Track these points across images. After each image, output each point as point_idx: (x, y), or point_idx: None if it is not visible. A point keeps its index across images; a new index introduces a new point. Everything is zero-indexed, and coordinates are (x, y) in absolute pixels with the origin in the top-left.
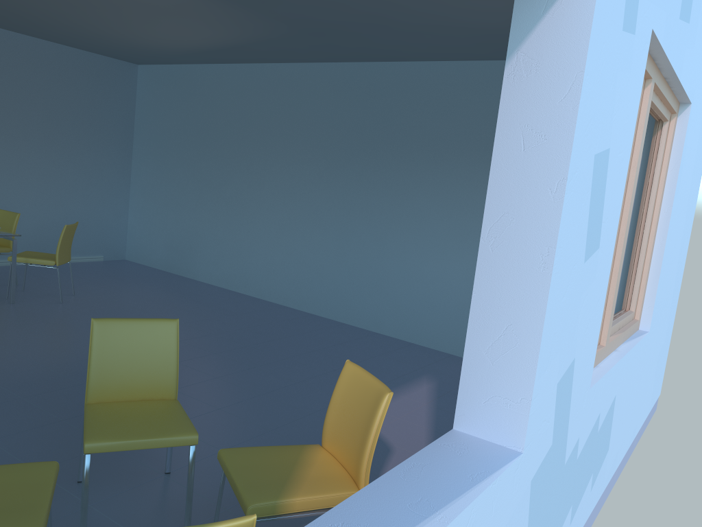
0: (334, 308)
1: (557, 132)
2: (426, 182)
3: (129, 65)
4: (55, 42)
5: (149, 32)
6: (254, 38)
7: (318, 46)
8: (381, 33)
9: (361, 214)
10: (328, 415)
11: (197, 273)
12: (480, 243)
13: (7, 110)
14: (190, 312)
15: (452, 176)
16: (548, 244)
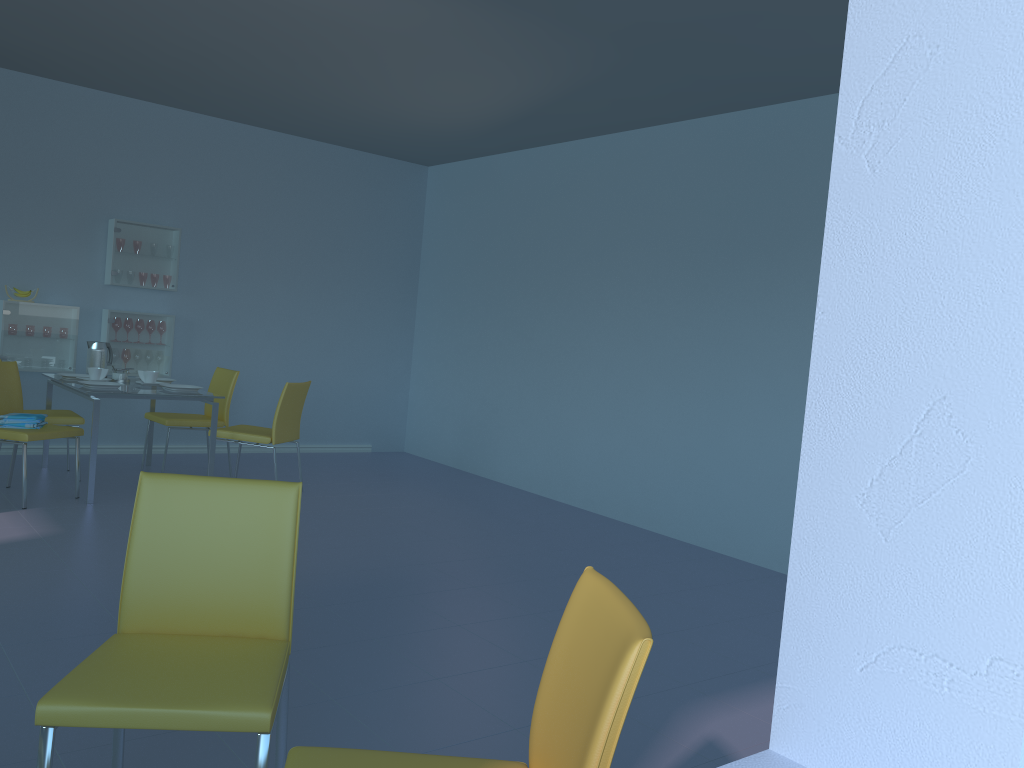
0: (706, 527)
1: None
2: None
3: (415, 167)
4: (311, 138)
5: (419, 97)
6: (568, 81)
7: (671, 82)
8: (770, 32)
9: (752, 361)
10: (539, 694)
11: (497, 470)
12: (834, 158)
13: (245, 233)
14: (465, 524)
15: None
16: None
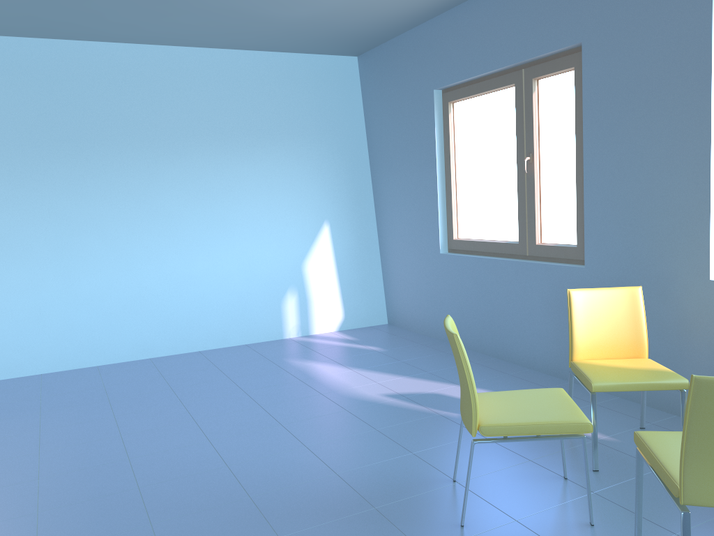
0: (73, 354)
1: None
2: (164, 178)
3: None
4: None
5: None
6: None
7: (4, 11)
8: (146, 9)
9: (88, 228)
10: (576, 334)
11: None
12: (710, 168)
13: None
14: None
15: (193, 168)
16: None
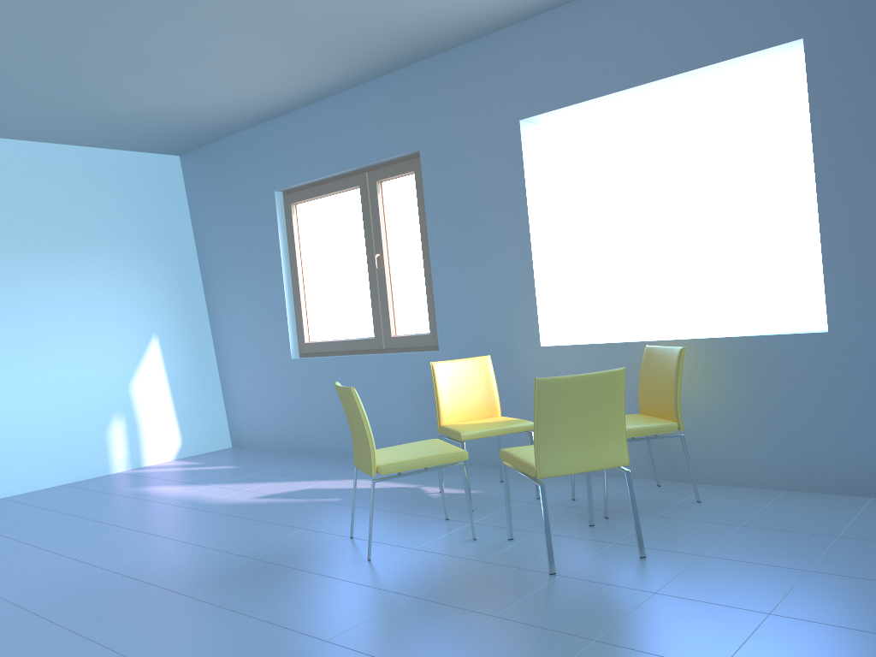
0: None
1: (542, 201)
2: None
3: None
4: None
5: None
6: None
7: None
8: None
9: None
10: (441, 400)
11: None
12: (532, 254)
13: None
14: None
15: None
16: (549, 249)
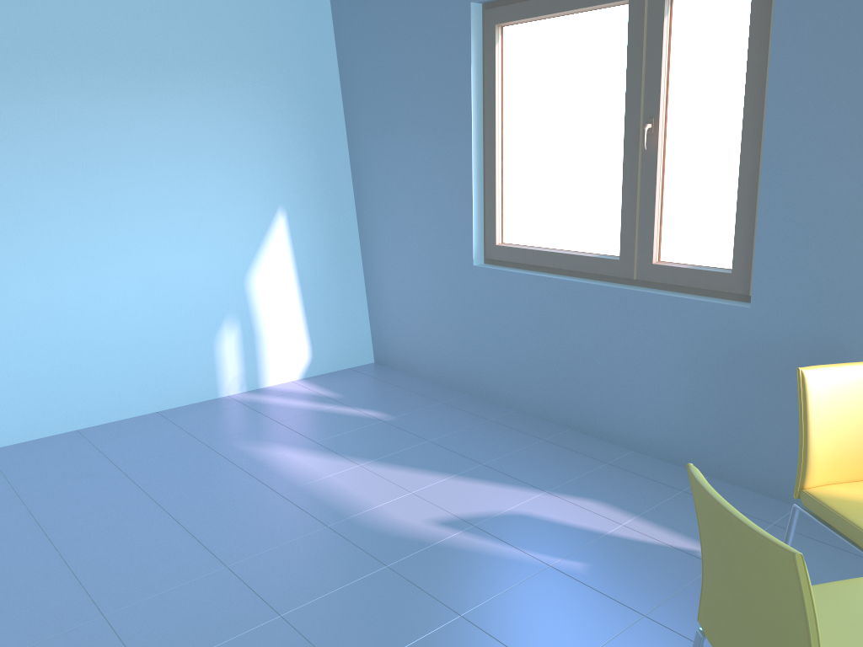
0: None
1: None
2: None
3: None
4: None
5: None
6: None
7: None
8: None
9: None
10: (814, 445)
11: None
12: None
13: None
14: None
15: (50, 115)
16: None
